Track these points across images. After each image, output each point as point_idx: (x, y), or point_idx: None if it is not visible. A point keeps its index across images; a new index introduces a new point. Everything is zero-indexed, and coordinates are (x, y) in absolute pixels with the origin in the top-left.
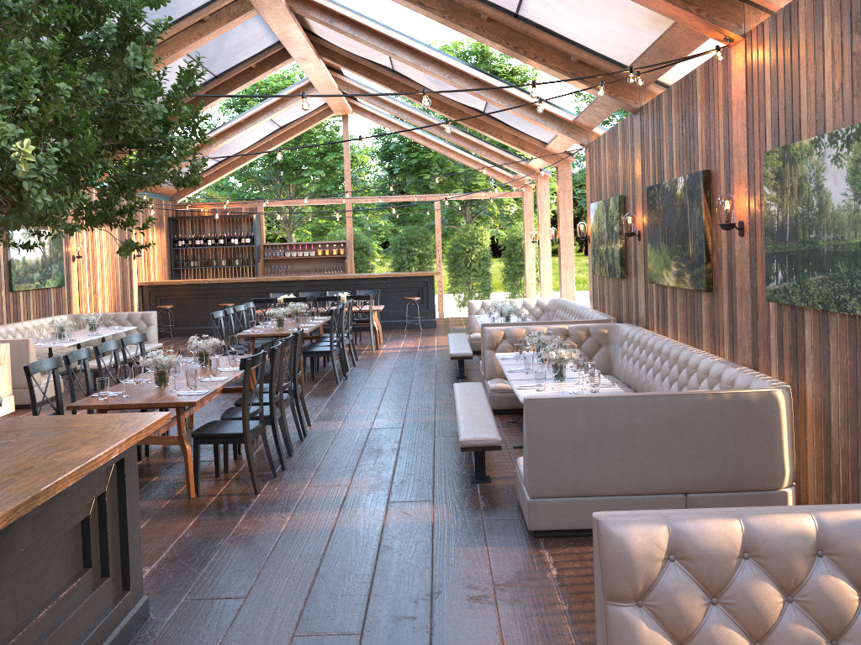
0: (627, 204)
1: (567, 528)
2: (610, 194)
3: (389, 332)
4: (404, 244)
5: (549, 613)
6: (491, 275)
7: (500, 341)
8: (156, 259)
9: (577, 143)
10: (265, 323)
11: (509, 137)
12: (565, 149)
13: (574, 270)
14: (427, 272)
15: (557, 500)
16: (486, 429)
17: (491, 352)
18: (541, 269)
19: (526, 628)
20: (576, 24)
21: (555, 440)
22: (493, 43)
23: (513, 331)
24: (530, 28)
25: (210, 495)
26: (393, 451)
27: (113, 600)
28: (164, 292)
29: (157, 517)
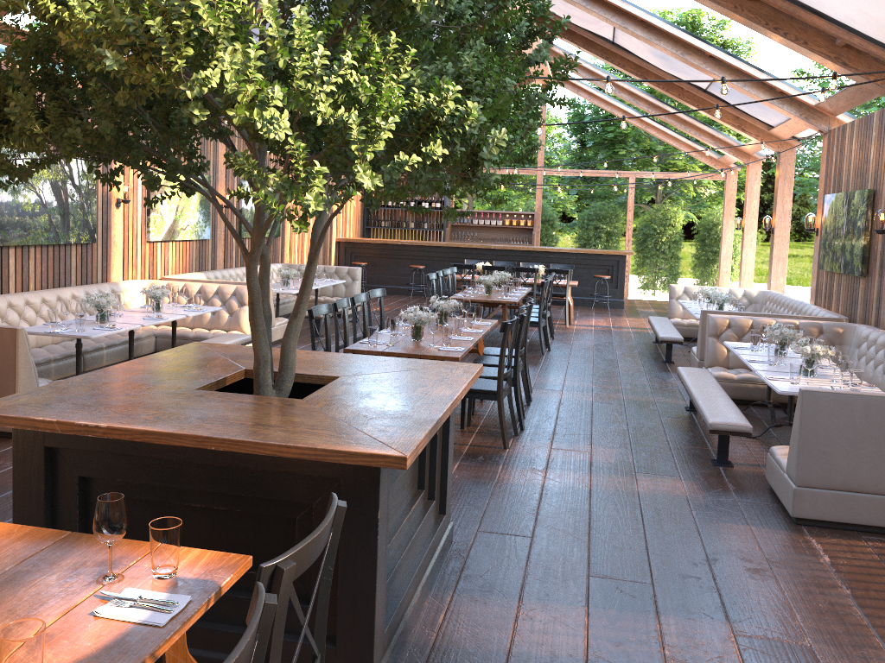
0: (877, 199)
1: (832, 520)
2: (853, 186)
3: (576, 309)
4: (591, 220)
5: (833, 594)
6: (680, 260)
7: (724, 329)
8: (352, 217)
9: (814, 129)
10: (473, 289)
11: (729, 117)
12: (794, 133)
13: (758, 260)
14: (619, 251)
15: (825, 491)
16: (733, 415)
17: (714, 339)
18: (742, 257)
19: (813, 604)
20: (856, 8)
21: (829, 433)
22: (750, 23)
23: (739, 321)
24: (796, 9)
25: (462, 444)
26: (622, 425)
27: (434, 521)
28: (359, 249)
29: None
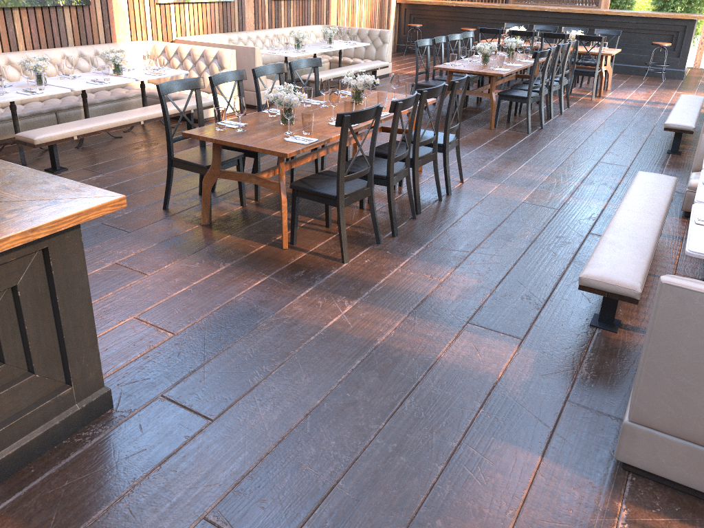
0: None
1: (679, 482)
2: None
3: (625, 79)
4: None
5: None
6: None
7: None
8: None
9: None
10: (470, 57)
11: None
12: None
13: None
14: (688, 15)
15: (674, 440)
16: (628, 267)
17: None
18: None
19: None
20: None
21: (696, 359)
22: None
23: None
24: None
25: (302, 250)
26: (525, 242)
27: (44, 396)
28: (417, 11)
29: (236, 265)
